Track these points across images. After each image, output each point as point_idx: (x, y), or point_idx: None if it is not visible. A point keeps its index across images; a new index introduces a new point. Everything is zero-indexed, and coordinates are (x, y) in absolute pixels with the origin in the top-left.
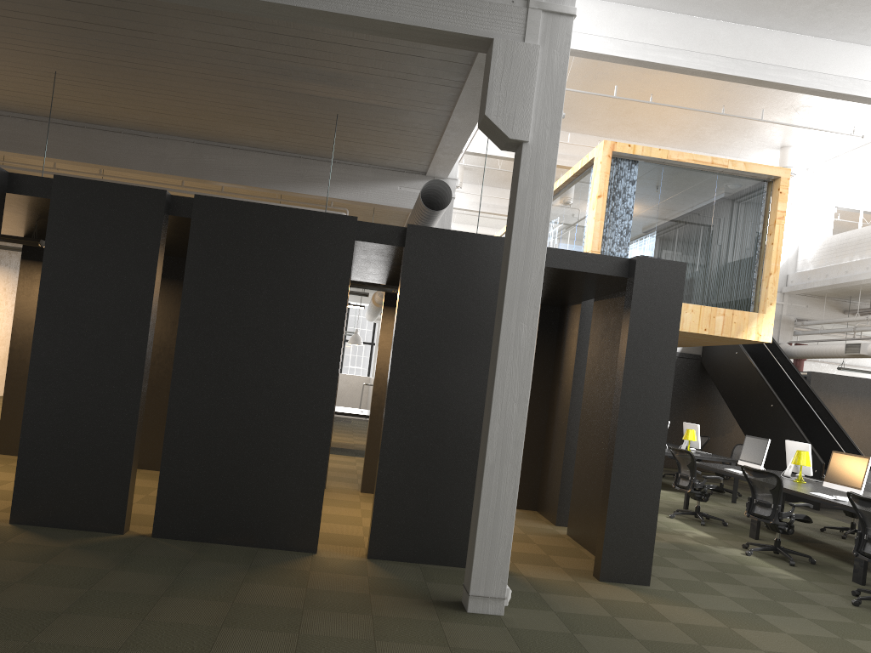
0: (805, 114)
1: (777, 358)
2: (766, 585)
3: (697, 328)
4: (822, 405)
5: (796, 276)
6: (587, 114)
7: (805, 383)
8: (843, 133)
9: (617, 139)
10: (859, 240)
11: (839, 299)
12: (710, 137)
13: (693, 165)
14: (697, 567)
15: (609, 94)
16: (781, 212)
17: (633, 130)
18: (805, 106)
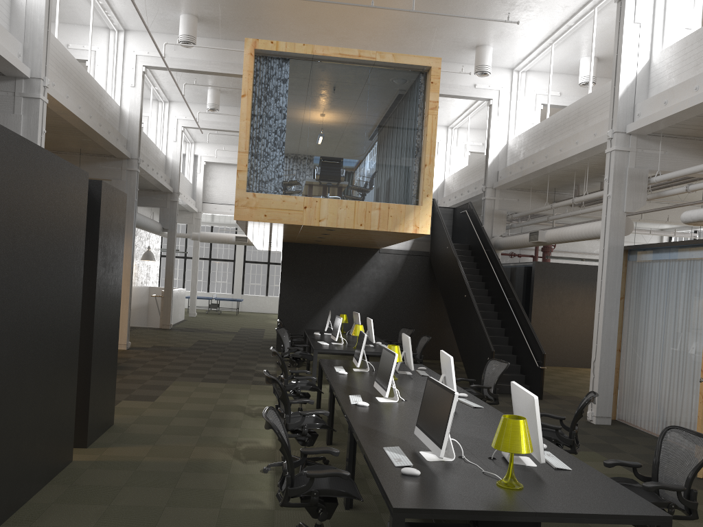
0: (473, 7)
1: (486, 250)
2: (190, 524)
3: (352, 224)
4: (513, 293)
5: (503, 172)
6: (279, 23)
7: (502, 272)
8: (497, 19)
9: None
10: (544, 131)
11: (549, 192)
12: (406, 40)
13: (342, 59)
14: (142, 501)
15: None
16: (433, 102)
17: (333, 38)
18: None
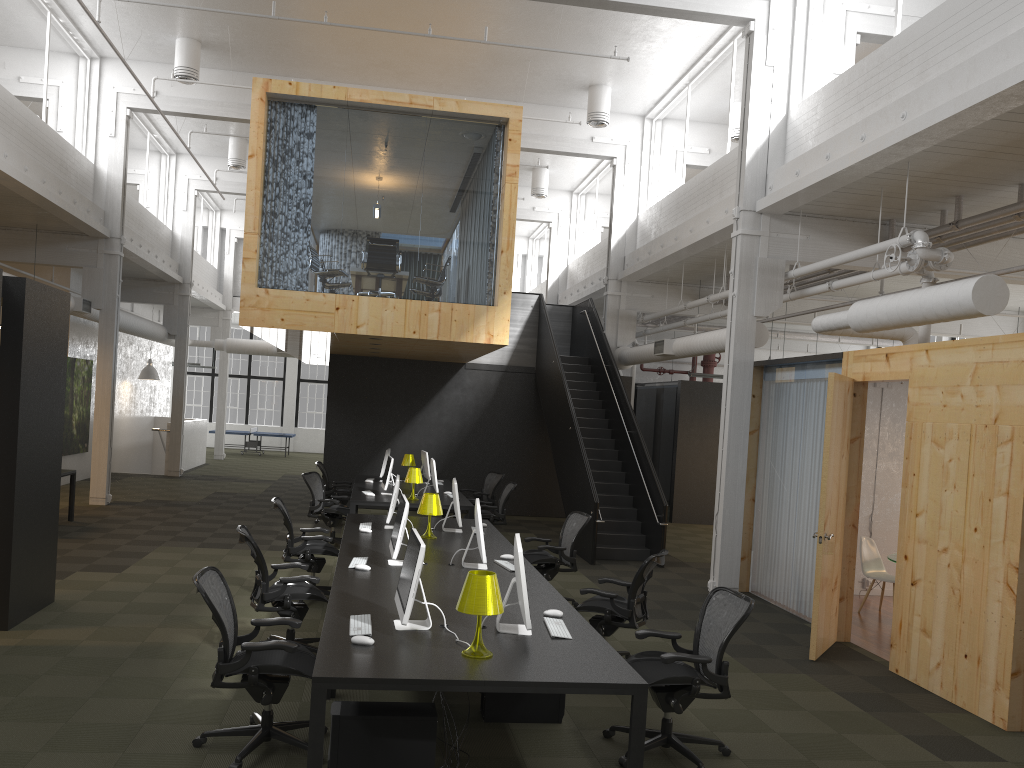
0: (574, 35)
1: (607, 366)
2: (115, 717)
3: (402, 331)
4: (634, 423)
5: (630, 258)
6: (315, 52)
7: (624, 396)
8: (600, 55)
9: (385, 88)
10: (677, 203)
11: (695, 285)
12: (492, 77)
13: (388, 107)
14: (62, 691)
15: (314, 20)
16: (512, 166)
17: (392, 73)
18: (566, 23)
